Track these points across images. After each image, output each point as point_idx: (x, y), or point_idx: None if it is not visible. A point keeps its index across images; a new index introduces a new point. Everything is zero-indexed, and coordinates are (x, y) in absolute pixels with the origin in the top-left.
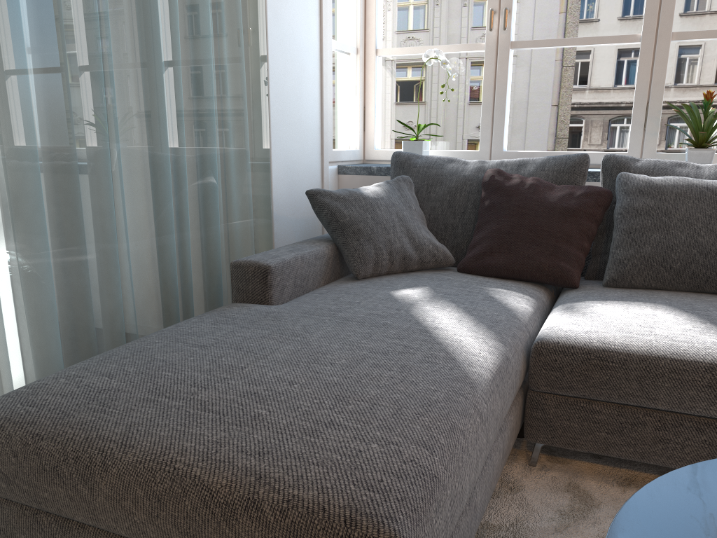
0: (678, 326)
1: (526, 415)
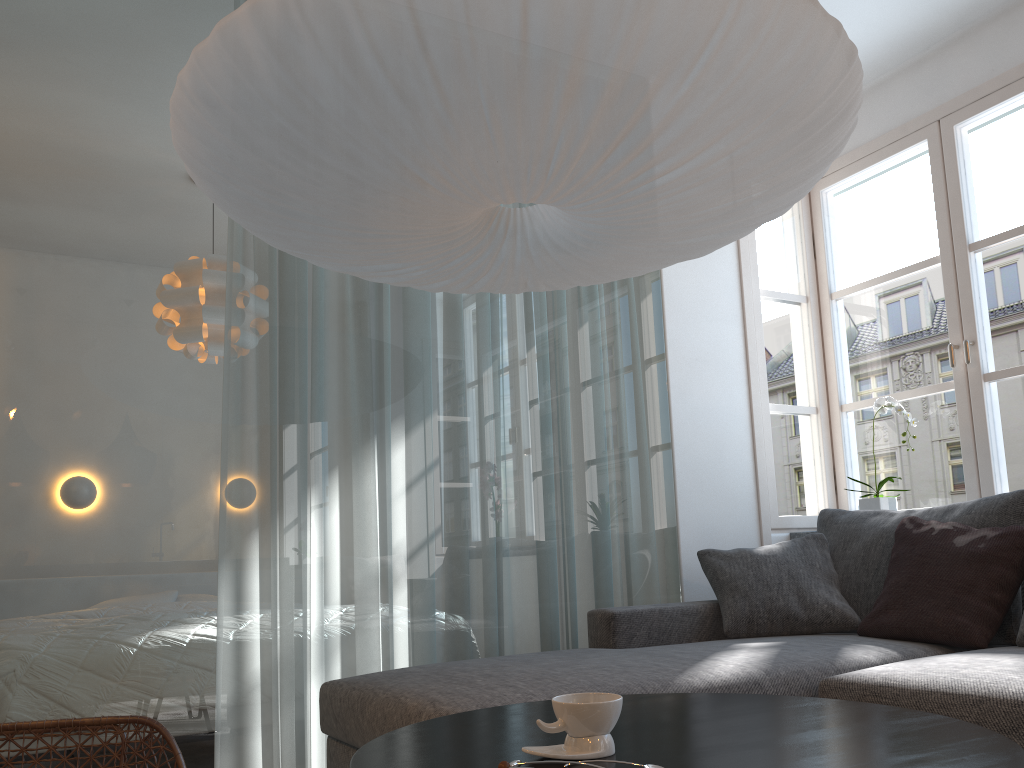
0: (1000, 668)
1: None
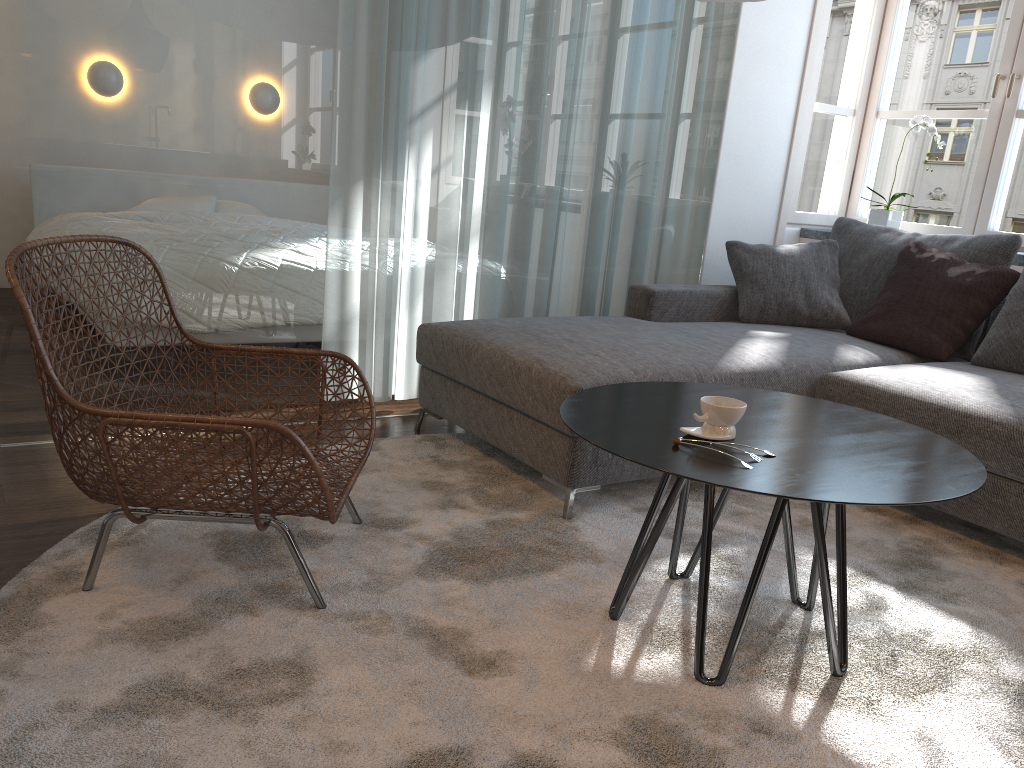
0: (958, 385)
1: None
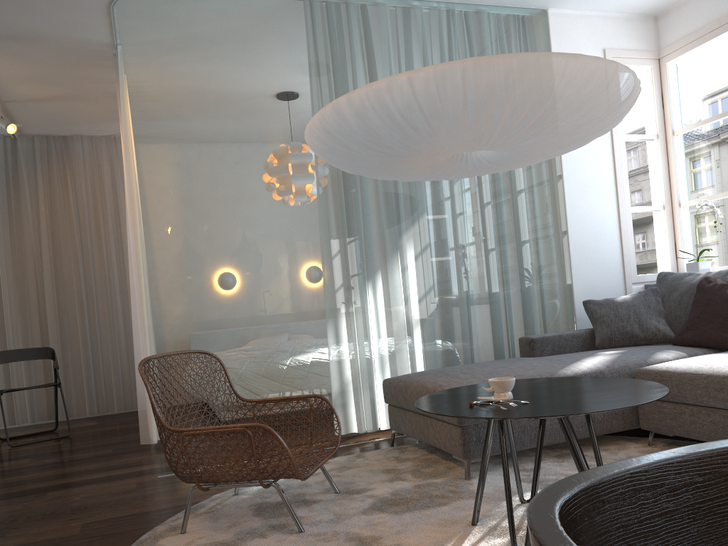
0: (726, 360)
1: (638, 412)
